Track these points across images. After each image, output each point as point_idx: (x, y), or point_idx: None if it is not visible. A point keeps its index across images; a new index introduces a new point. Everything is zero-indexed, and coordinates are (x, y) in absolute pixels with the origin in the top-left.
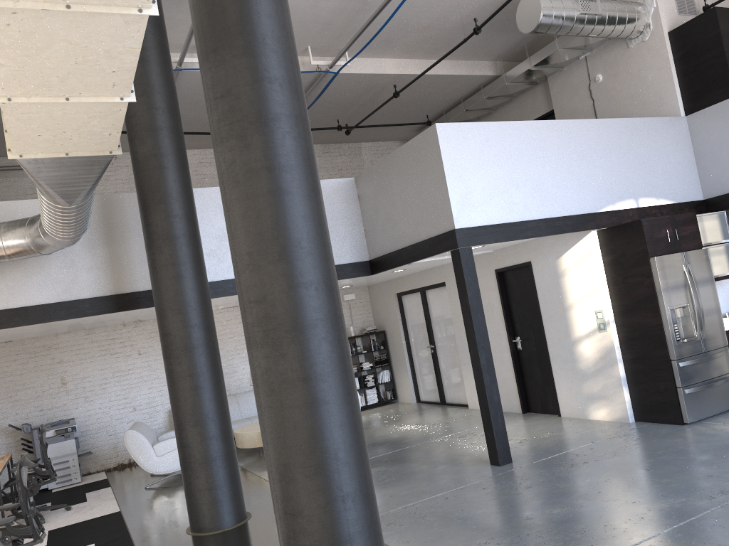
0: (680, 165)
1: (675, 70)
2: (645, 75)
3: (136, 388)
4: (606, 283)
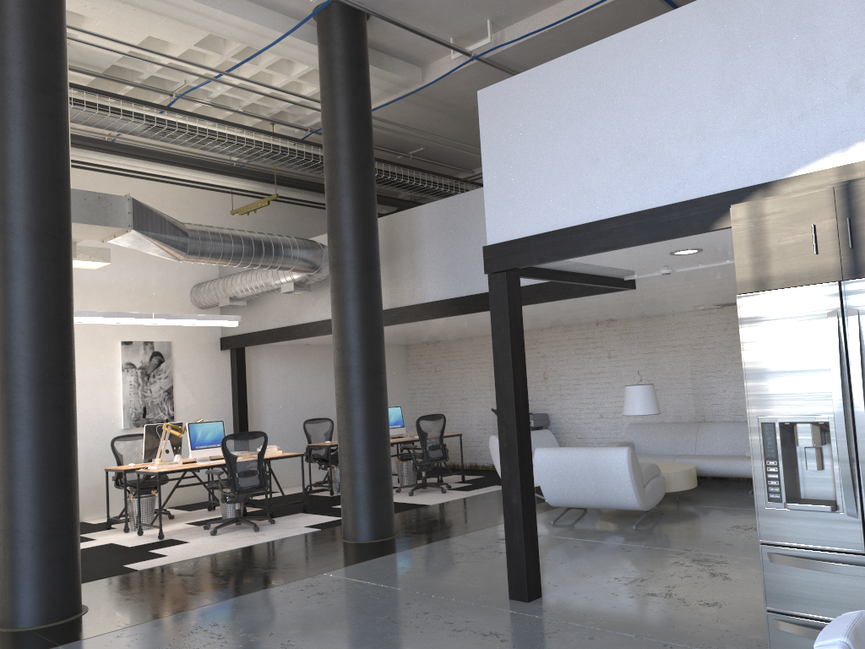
0: None
1: None
2: None
3: (604, 394)
4: None
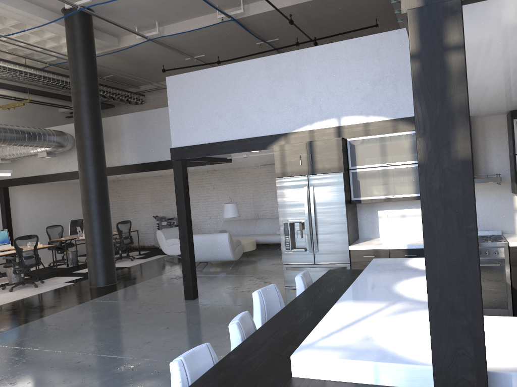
0: (409, 78)
1: None
2: None
3: (211, 207)
4: None
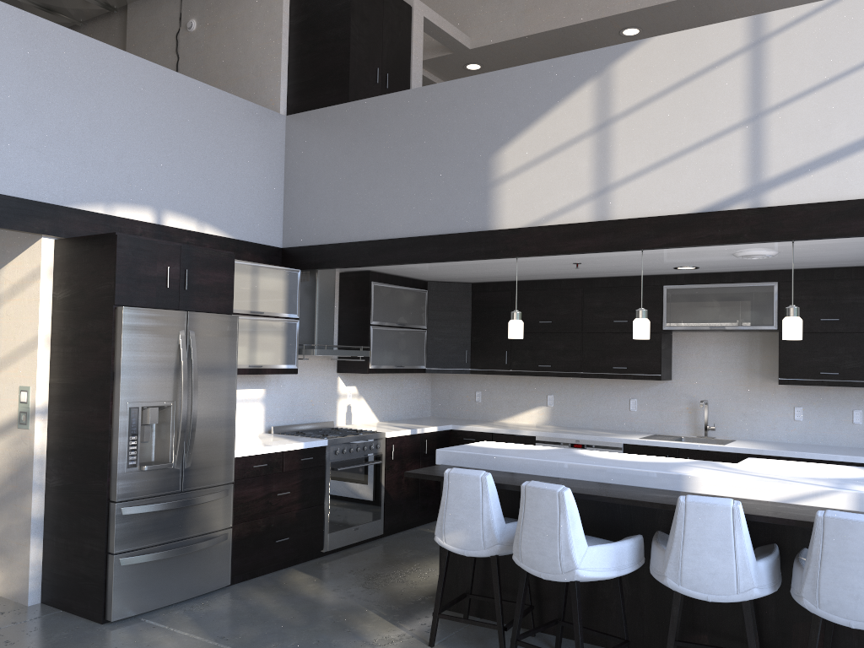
0: (258, 184)
1: (288, 43)
2: (249, 38)
3: None
4: (49, 339)
